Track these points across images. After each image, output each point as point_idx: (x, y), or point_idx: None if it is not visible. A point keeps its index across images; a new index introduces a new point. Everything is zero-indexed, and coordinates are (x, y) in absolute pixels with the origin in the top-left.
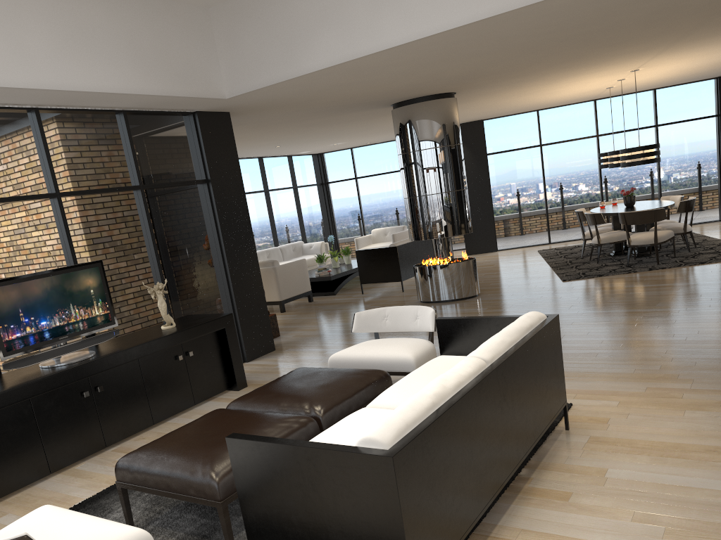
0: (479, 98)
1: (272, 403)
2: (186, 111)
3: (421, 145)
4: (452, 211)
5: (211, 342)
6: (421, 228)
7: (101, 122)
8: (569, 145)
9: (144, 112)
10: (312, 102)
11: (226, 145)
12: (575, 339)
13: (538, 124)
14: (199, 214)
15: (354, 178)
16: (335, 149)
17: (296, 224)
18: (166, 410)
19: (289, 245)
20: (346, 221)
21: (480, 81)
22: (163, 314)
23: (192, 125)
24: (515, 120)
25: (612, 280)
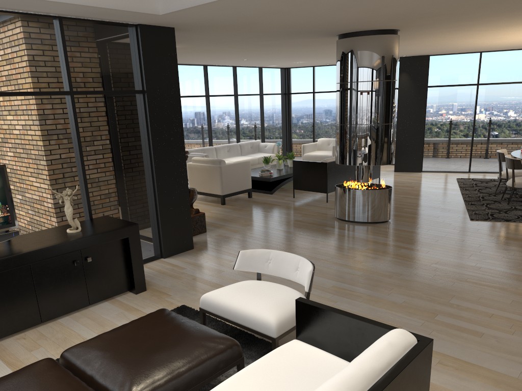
0: (423, 36)
1: (96, 368)
2: (128, 23)
3: (358, 77)
4: (377, 142)
5: (114, 248)
6: (346, 153)
7: (35, 26)
8: (504, 88)
9: (82, 20)
10: (254, 26)
11: (167, 59)
12: (465, 304)
13: (479, 65)
14: (132, 122)
15: (312, 93)
16: (299, 66)
17: (257, 125)
18: (57, 310)
19: (248, 142)
20: (300, 128)
21: (423, 22)
22: (69, 219)
23: (134, 37)
24: (458, 59)
25: (518, 228)
